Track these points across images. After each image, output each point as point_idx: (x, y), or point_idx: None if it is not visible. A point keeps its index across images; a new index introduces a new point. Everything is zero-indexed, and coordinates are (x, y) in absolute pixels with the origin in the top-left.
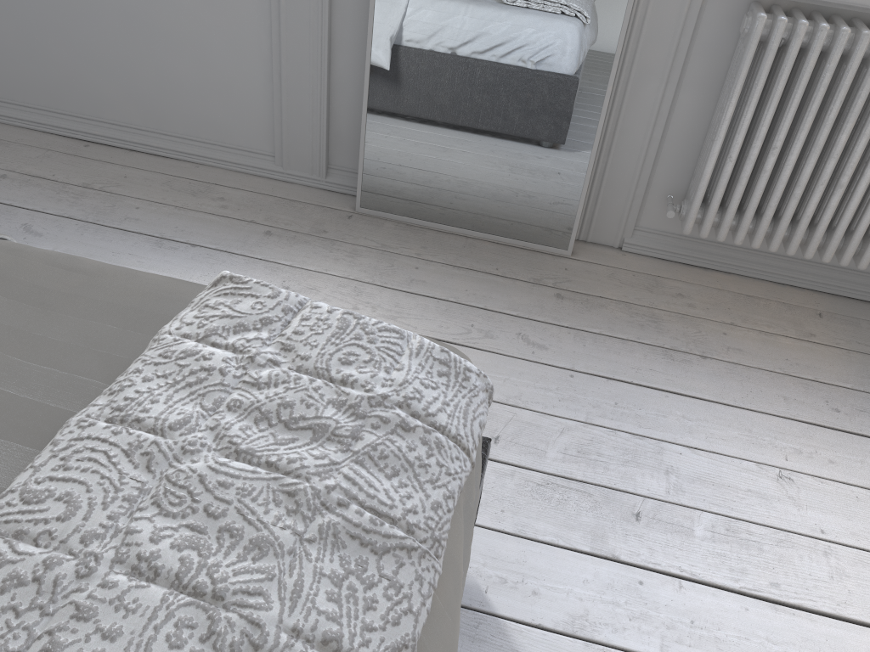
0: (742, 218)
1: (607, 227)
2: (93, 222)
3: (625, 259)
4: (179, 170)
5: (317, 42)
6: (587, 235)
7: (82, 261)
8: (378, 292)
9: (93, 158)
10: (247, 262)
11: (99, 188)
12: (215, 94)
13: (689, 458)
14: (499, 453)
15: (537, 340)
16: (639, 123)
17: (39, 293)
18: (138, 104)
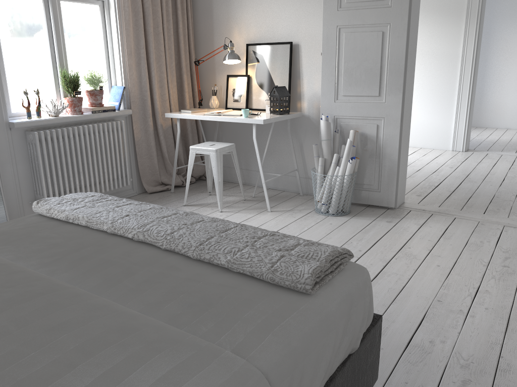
0: (61, 194)
1: None
2: None
3: None
4: None
5: None
6: None
7: None
8: None
9: None
10: None
11: None
12: None
13: None
14: None
15: None
16: (9, 181)
17: None
18: None
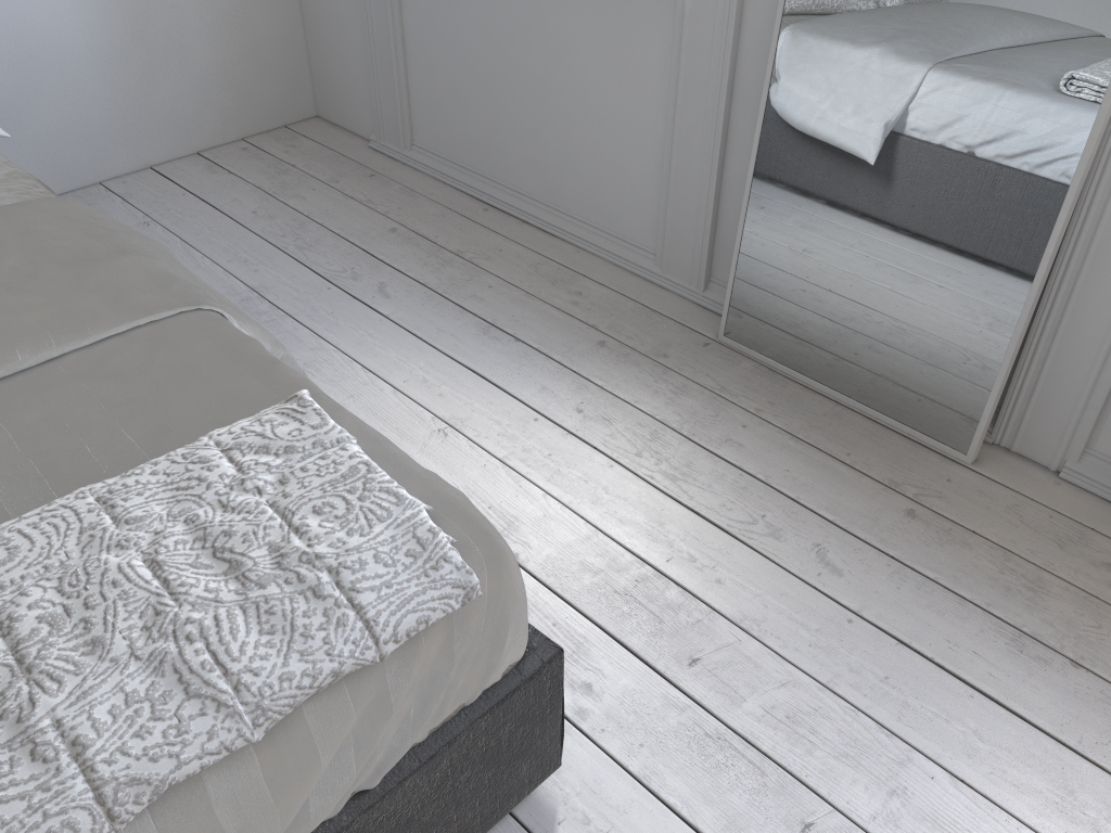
0: None
1: (1043, 438)
2: (441, 294)
3: (1055, 490)
4: (557, 252)
5: (710, 133)
6: (1012, 442)
7: (245, 347)
8: (677, 443)
9: (483, 224)
10: (558, 372)
11: (469, 258)
12: (607, 176)
13: (940, 789)
14: (685, 679)
15: (835, 561)
16: (1102, 304)
17: (184, 369)
18: (538, 174)
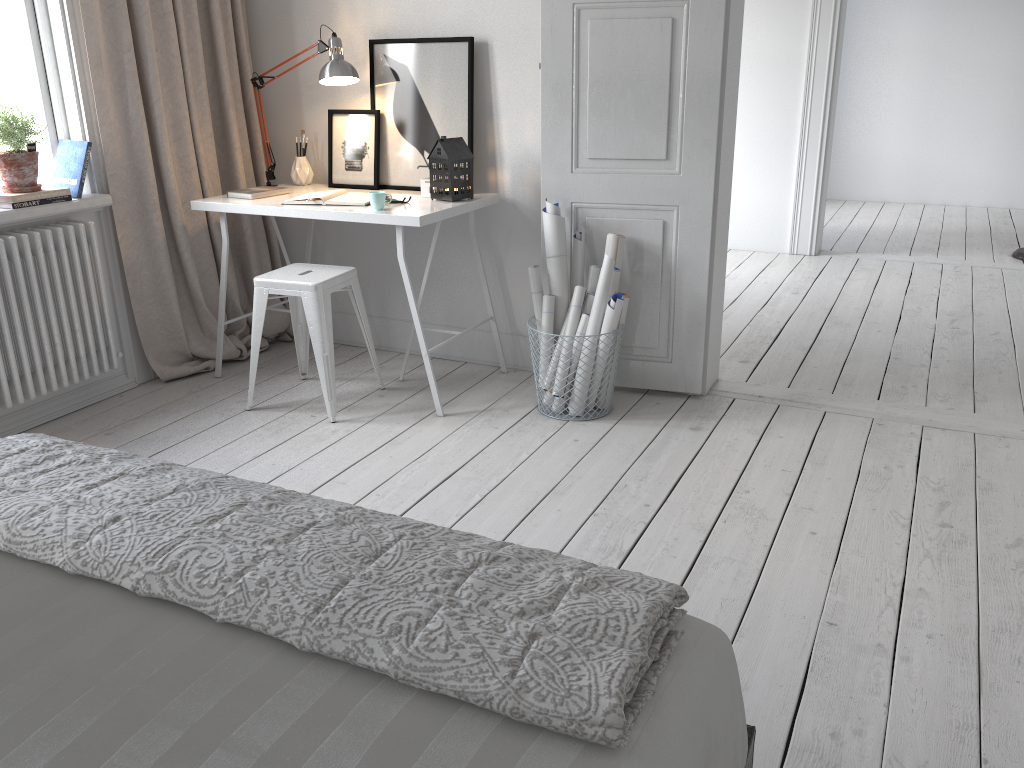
0: None
1: None
2: None
3: None
4: None
5: None
6: None
7: None
8: None
9: None
10: None
11: None
12: None
13: None
14: None
15: None
16: None
17: None
18: None
